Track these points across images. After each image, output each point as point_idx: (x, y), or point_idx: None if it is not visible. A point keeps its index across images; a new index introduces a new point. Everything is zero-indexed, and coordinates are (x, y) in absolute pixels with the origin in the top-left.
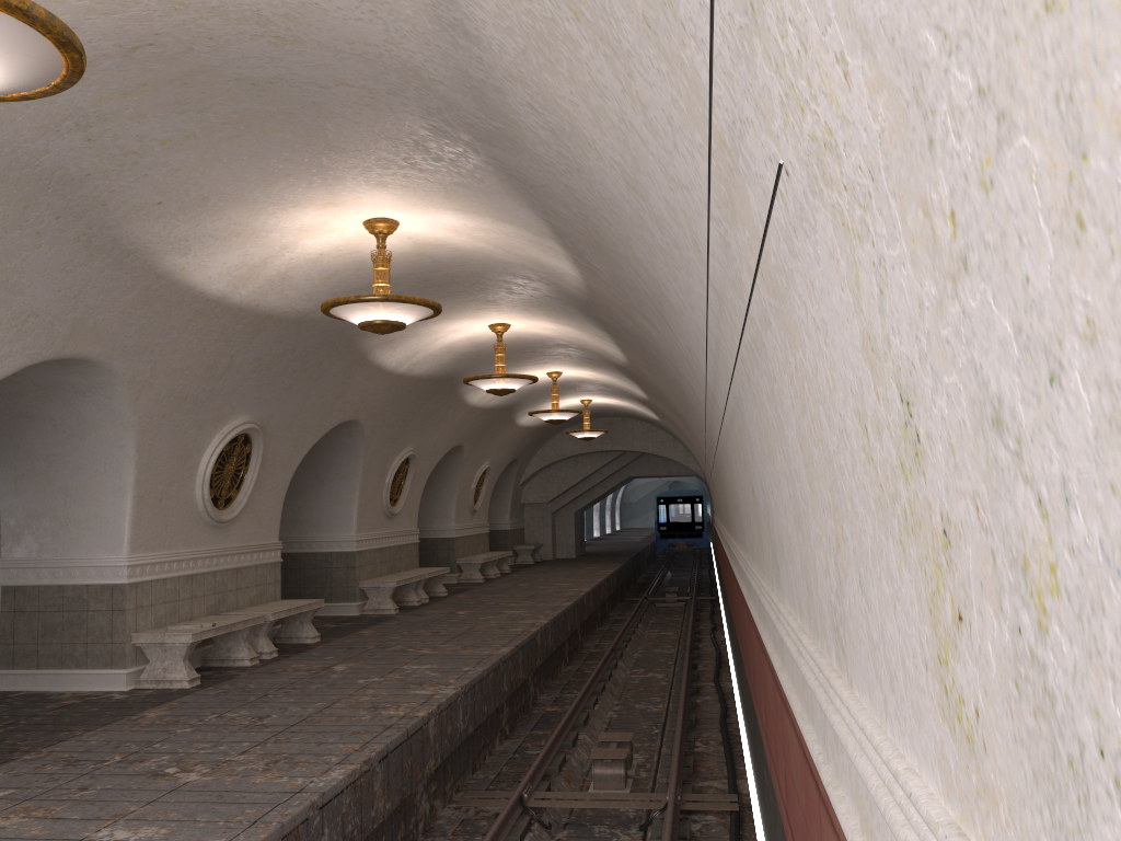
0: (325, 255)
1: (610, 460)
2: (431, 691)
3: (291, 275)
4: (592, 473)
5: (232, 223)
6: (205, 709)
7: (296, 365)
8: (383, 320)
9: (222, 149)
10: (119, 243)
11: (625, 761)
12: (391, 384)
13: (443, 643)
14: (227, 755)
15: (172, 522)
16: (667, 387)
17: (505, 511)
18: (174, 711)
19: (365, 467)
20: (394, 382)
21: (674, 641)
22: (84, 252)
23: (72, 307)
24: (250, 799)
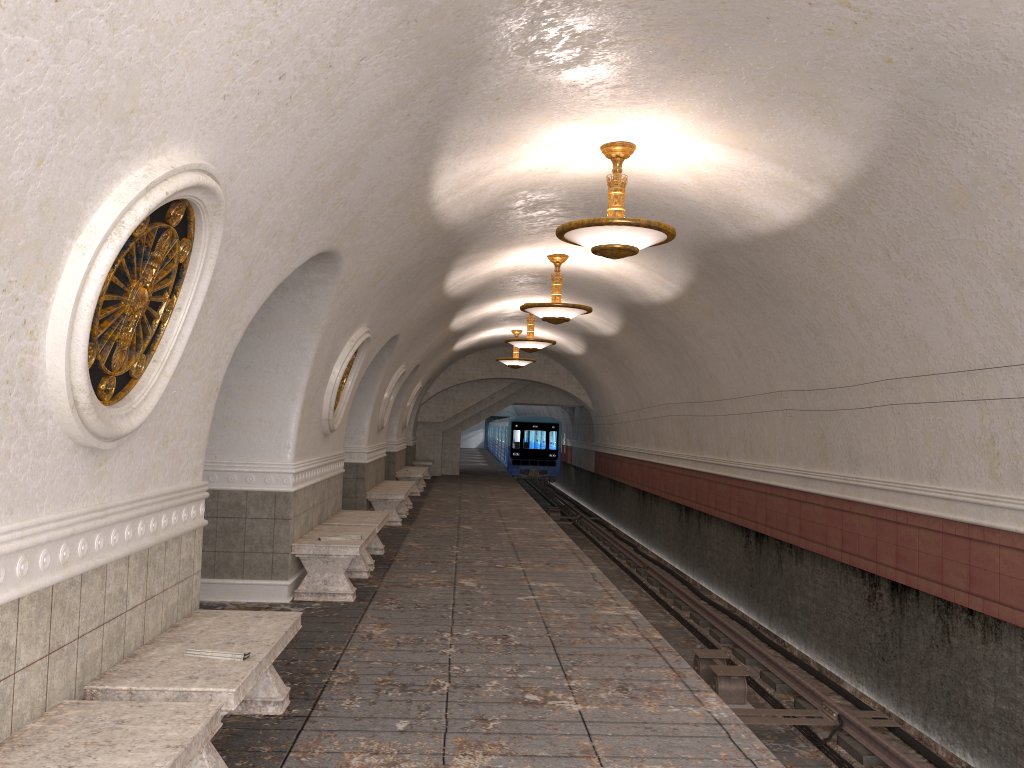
0: (531, 172)
1: (504, 387)
2: (616, 611)
3: (488, 188)
4: (485, 398)
5: (514, 129)
6: (420, 626)
7: (411, 277)
8: (627, 245)
9: (605, 52)
10: (436, 136)
11: (745, 678)
12: (433, 303)
13: (518, 559)
14: (555, 680)
15: (311, 430)
16: (727, 330)
17: (408, 428)
18: (391, 628)
19: (382, 381)
20: (436, 301)
21: (605, 558)
22: (412, 141)
23: (364, 198)
24: (688, 732)
